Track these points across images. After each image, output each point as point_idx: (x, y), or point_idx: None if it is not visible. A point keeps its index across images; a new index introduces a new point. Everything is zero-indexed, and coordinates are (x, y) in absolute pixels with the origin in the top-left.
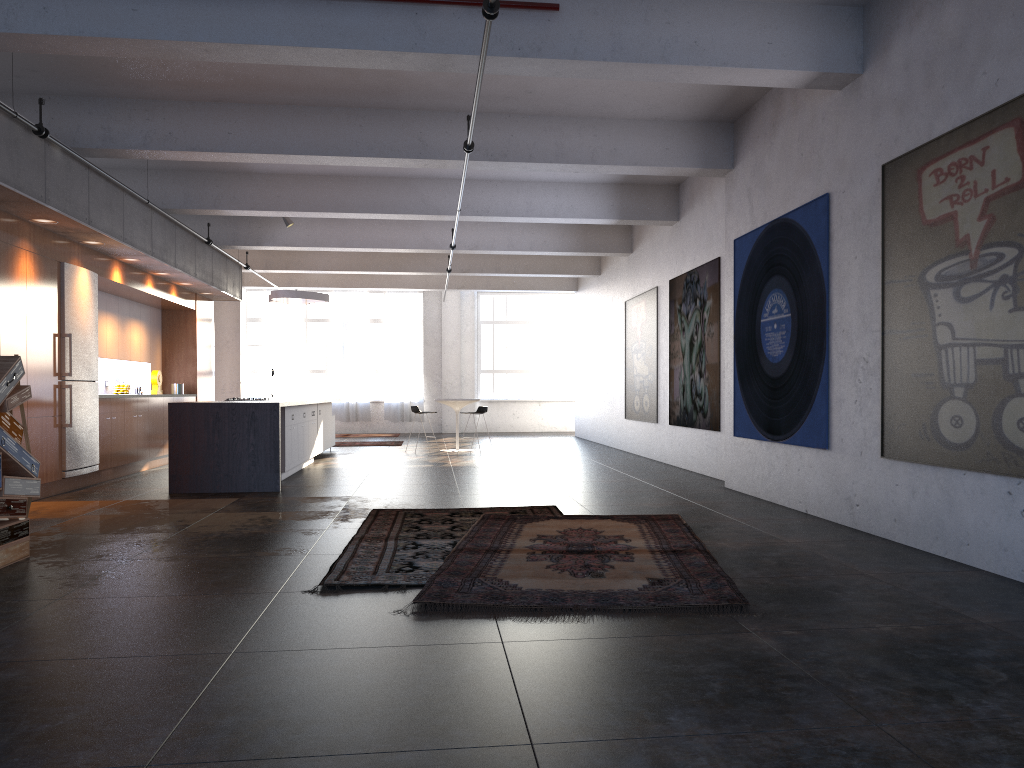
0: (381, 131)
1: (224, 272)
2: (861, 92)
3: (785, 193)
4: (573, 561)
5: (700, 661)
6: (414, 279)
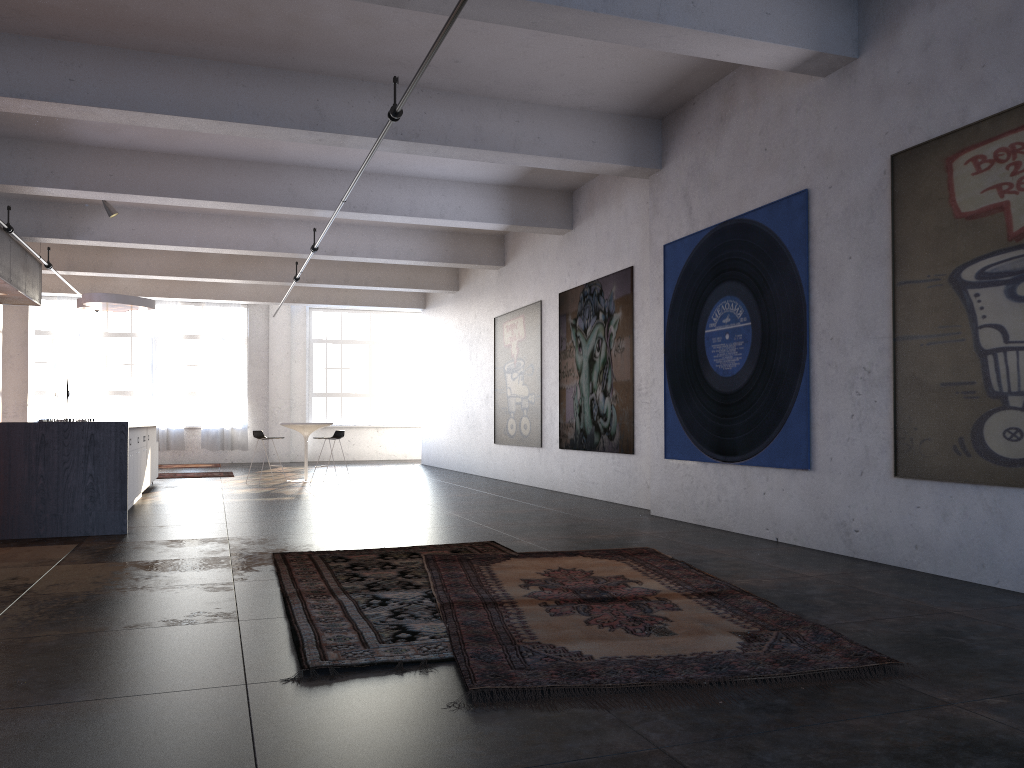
0: (269, 94)
1: (23, 269)
2: (856, 78)
3: (740, 192)
4: (608, 613)
5: (959, 758)
6: (243, 290)
